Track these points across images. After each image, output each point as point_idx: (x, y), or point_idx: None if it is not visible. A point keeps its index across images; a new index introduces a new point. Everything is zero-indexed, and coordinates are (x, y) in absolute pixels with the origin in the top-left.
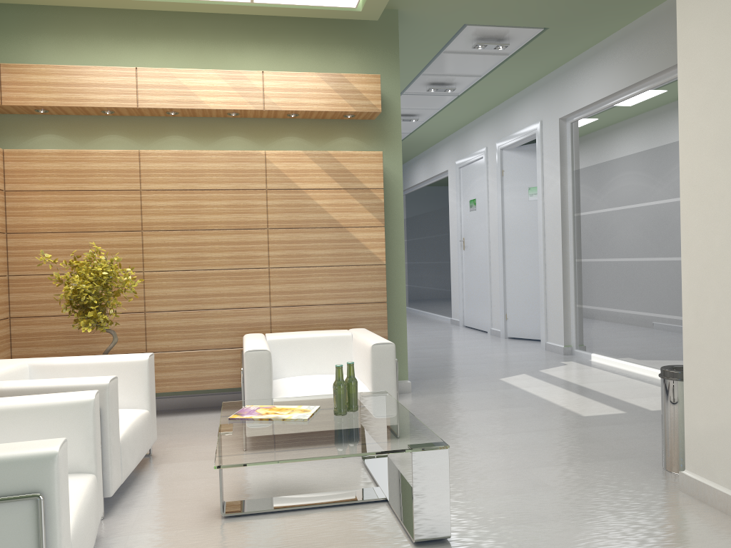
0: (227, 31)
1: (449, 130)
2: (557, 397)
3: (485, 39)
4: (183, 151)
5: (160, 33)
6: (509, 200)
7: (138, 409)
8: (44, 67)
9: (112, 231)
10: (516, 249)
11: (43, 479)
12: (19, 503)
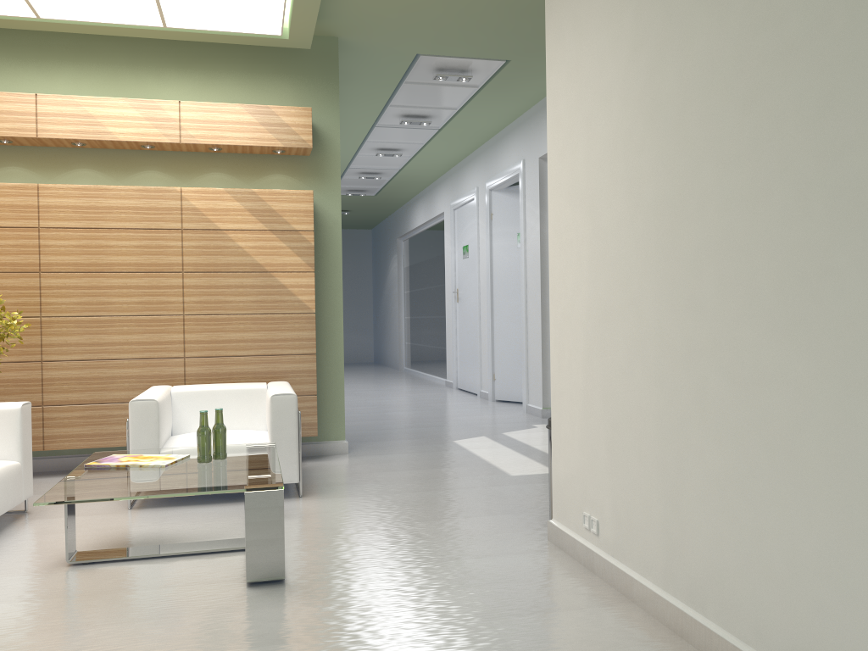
0: (145, 55)
1: (443, 167)
2: (499, 458)
3: (446, 70)
4: (88, 186)
5: (69, 57)
6: (498, 247)
7: (7, 461)
8: None
9: (6, 272)
10: (505, 301)
11: None
12: None
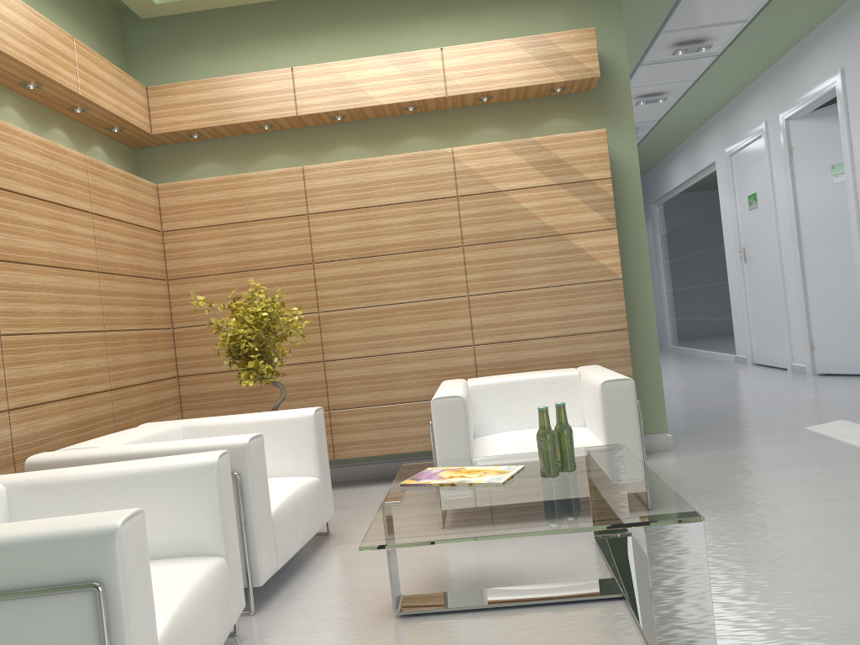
0: (397, 7)
1: (712, 109)
2: None
3: None
4: (352, 161)
5: (319, 25)
6: (804, 187)
7: (305, 477)
8: (192, 84)
9: (280, 267)
10: (820, 252)
11: (101, 563)
12: (74, 595)
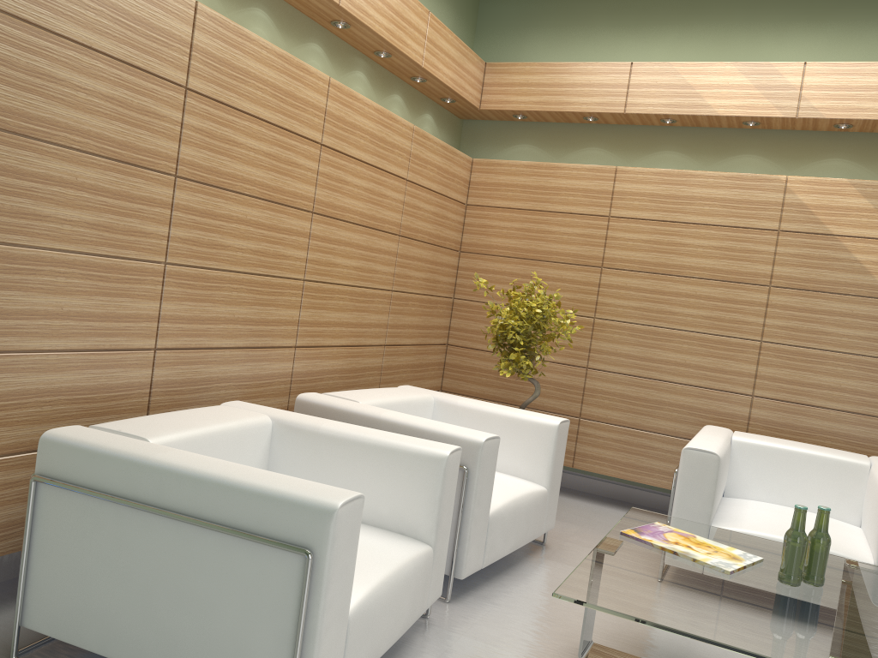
0: (766, 9)
1: None
2: None
3: None
4: (670, 171)
5: (673, 19)
6: None
7: (533, 484)
8: (529, 65)
9: (567, 263)
10: None
11: (316, 535)
12: (289, 554)
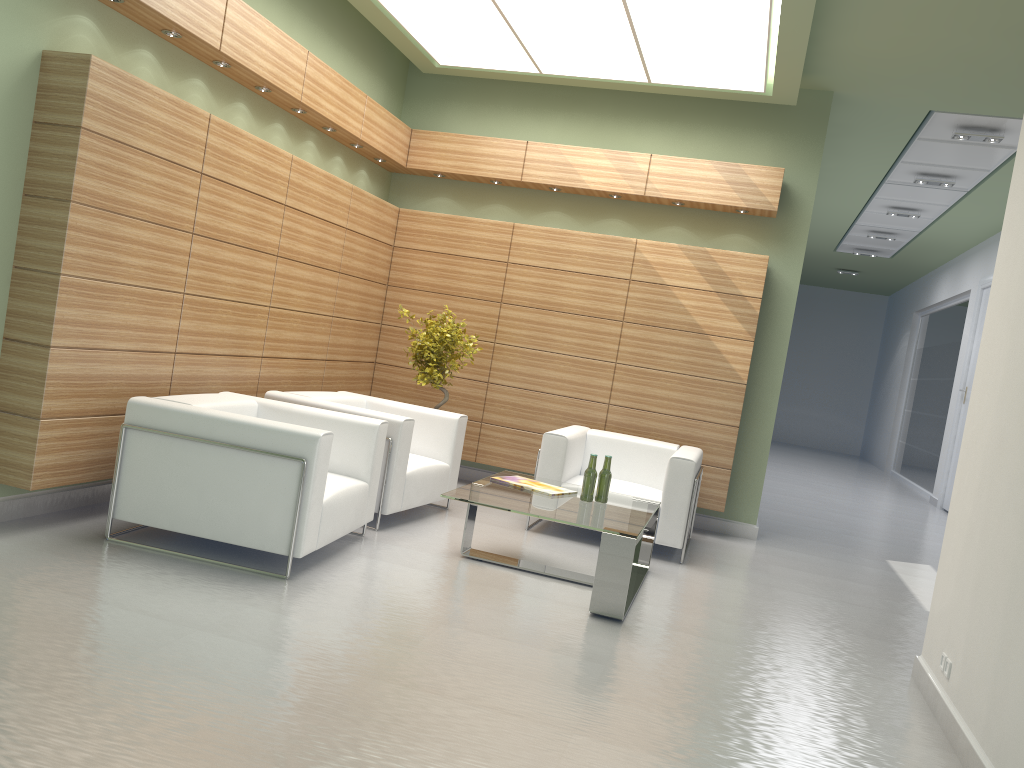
0: (630, 106)
1: (978, 235)
2: (926, 591)
3: (970, 128)
4: (554, 229)
5: (562, 106)
6: None
7: (440, 461)
8: (447, 135)
9: (474, 298)
10: None
11: (308, 450)
12: (292, 462)
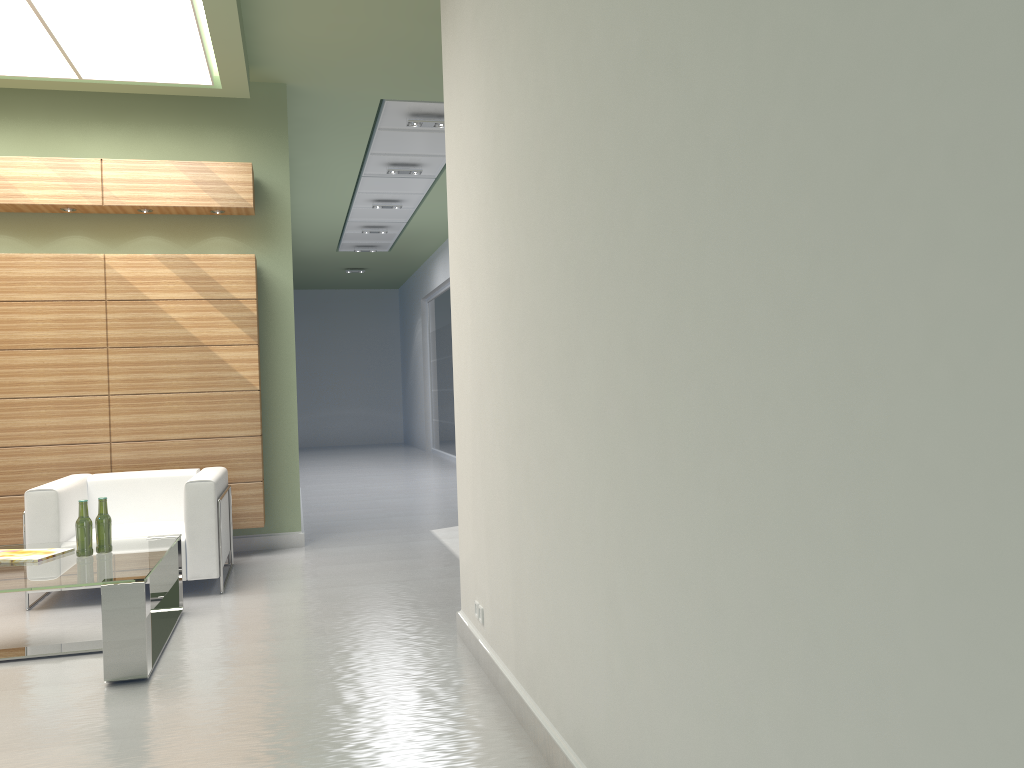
0: (67, 108)
1: None
2: None
3: (421, 115)
4: None
5: None
6: None
7: None
8: None
9: None
10: None
11: None
12: None
